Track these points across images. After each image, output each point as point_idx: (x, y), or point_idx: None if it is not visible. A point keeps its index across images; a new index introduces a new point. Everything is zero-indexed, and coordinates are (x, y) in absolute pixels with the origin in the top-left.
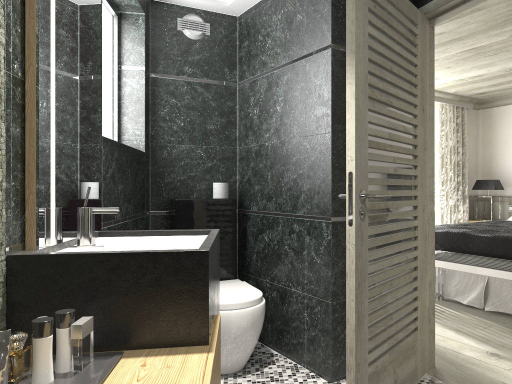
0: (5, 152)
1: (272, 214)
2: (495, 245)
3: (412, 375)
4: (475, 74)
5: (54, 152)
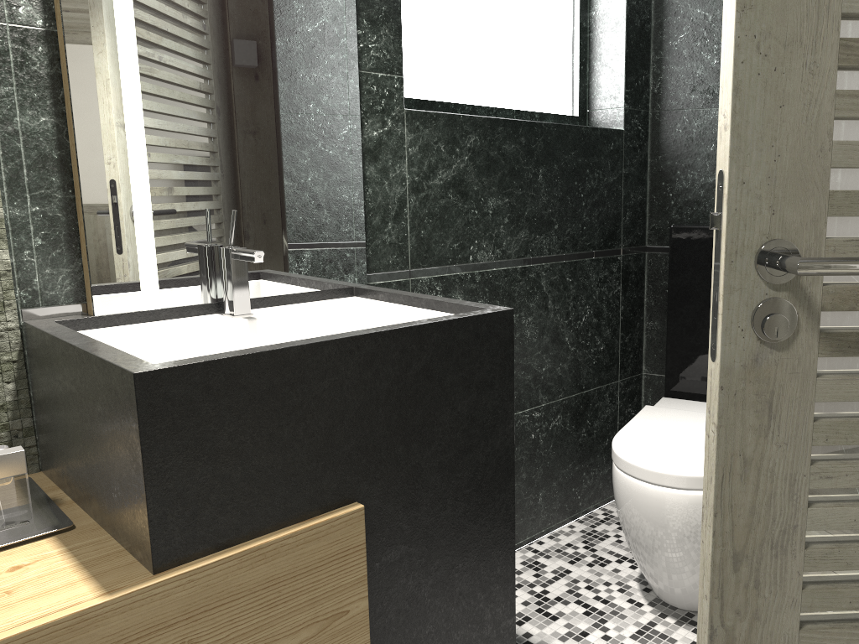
0: (2, 158)
1: None
2: None
3: None
4: None
5: (142, 151)
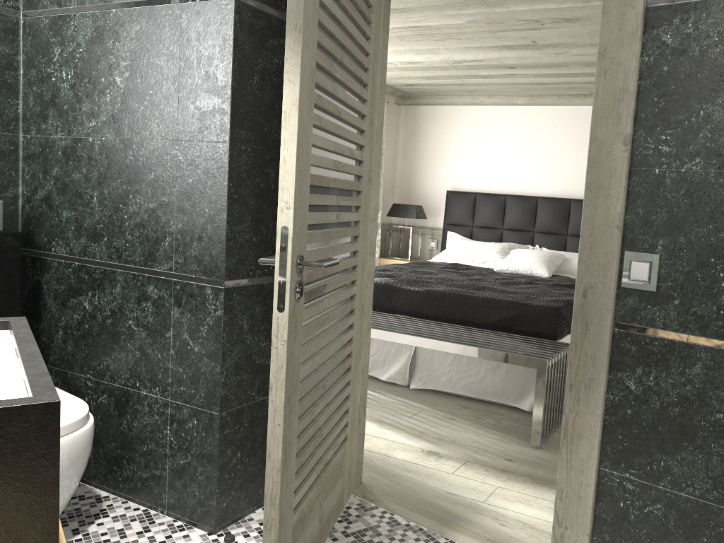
0: None
1: (102, 265)
2: (428, 303)
3: (338, 503)
4: (409, 60)
5: None
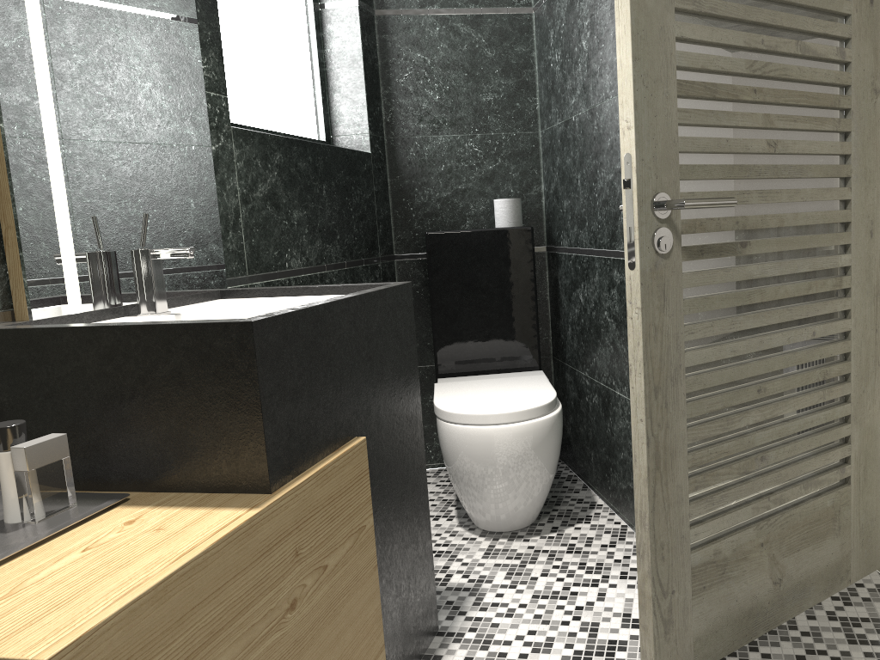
0: None
1: (586, 253)
2: None
3: (831, 572)
4: None
5: (58, 156)
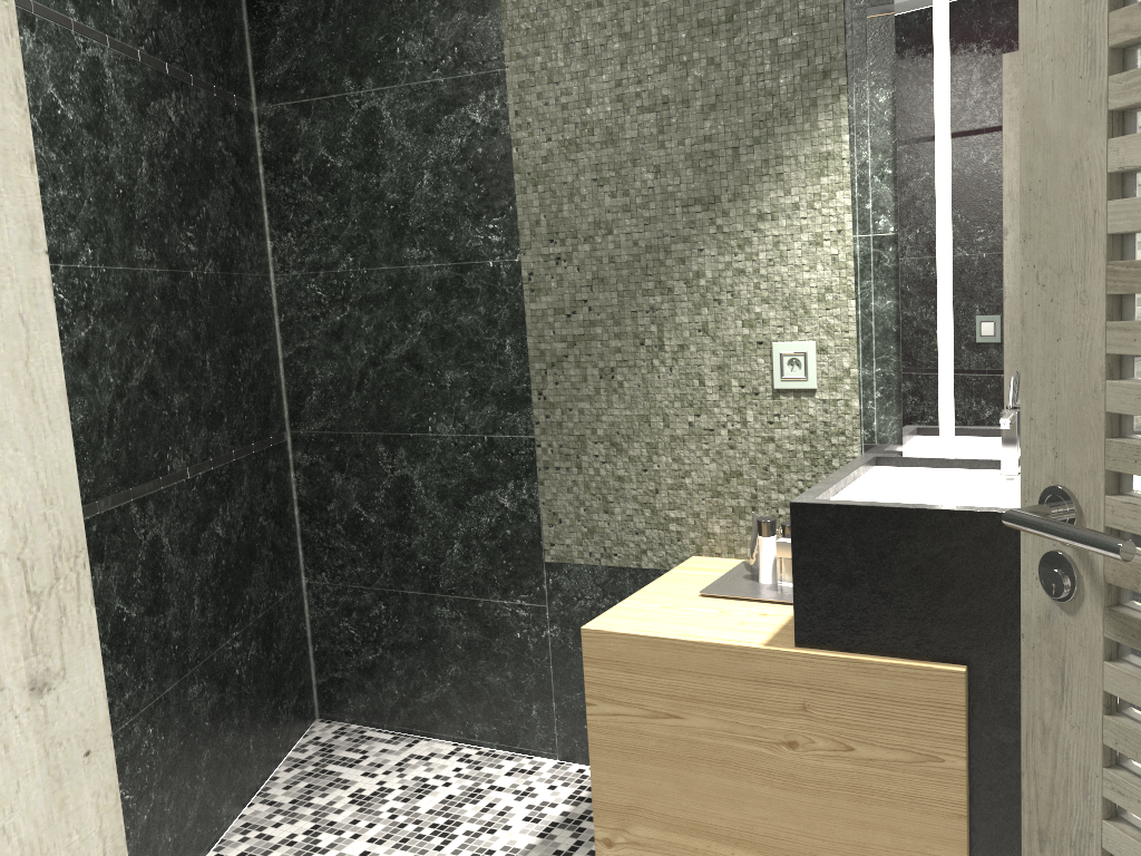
0: (860, 333)
1: None
2: None
3: None
4: None
5: (949, 323)
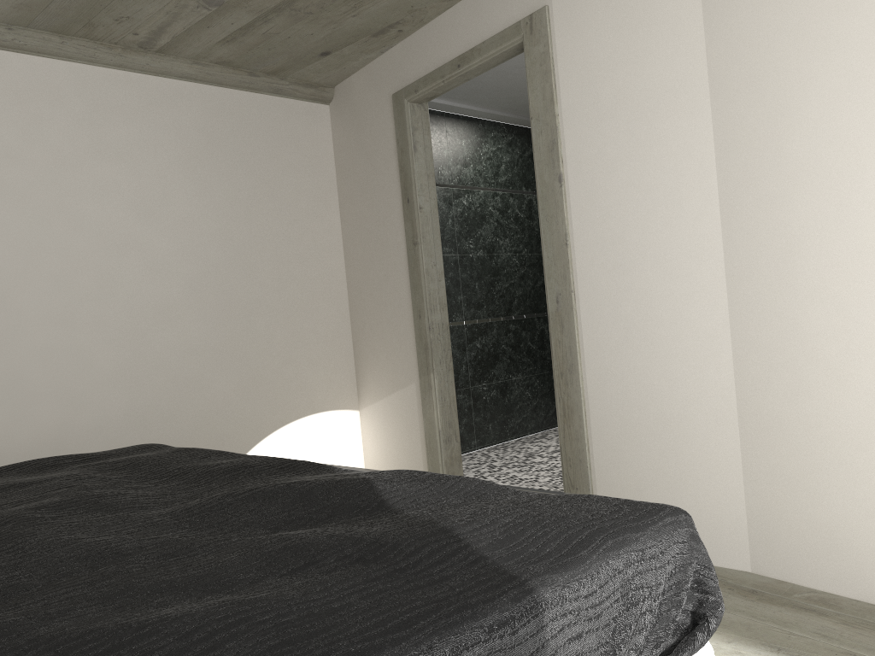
0: None
1: None
2: None
3: None
4: None
5: None
